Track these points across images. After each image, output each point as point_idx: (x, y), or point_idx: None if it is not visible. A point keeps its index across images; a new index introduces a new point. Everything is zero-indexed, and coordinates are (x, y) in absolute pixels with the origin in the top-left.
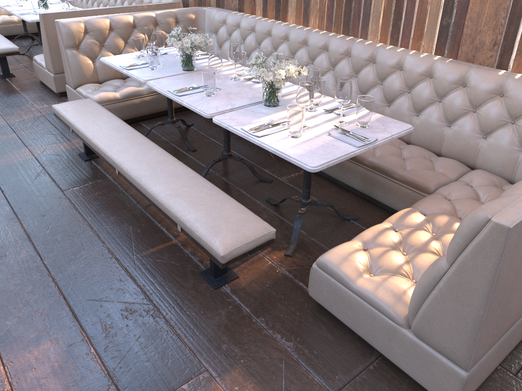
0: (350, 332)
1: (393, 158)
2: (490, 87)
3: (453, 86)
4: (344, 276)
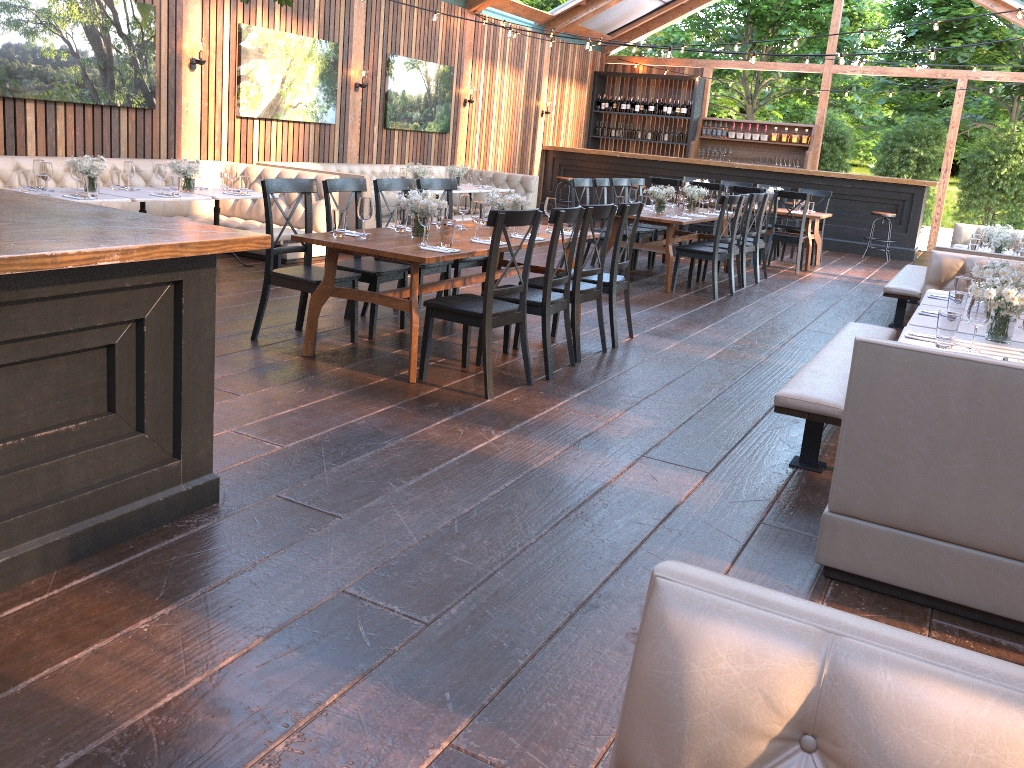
0: None
1: None
2: None
3: None
4: None
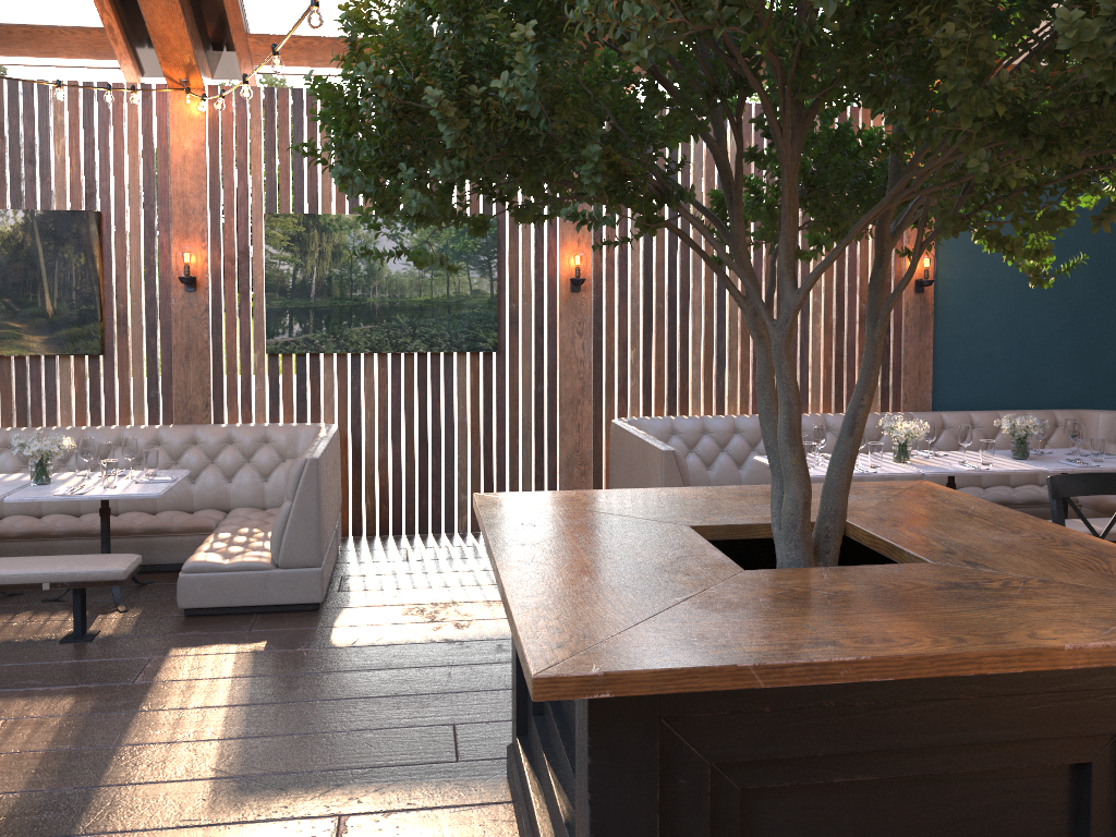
0: (227, 615)
1: (160, 519)
2: (220, 437)
3: (186, 445)
4: (214, 563)
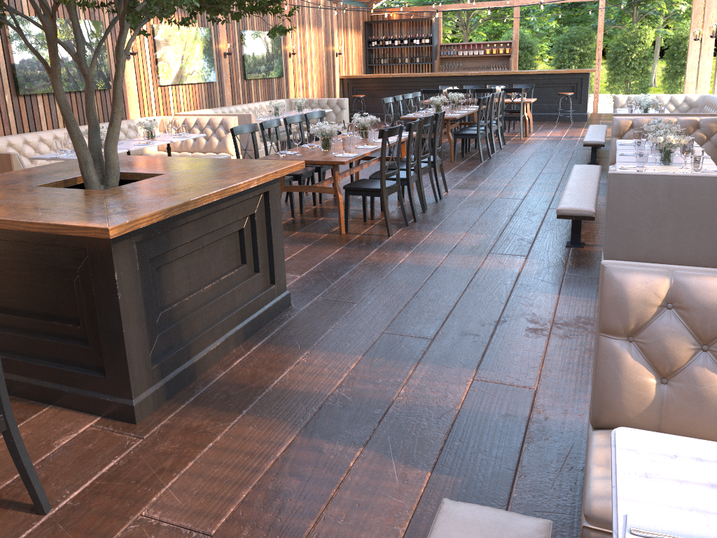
0: None
1: None
2: None
3: None
4: None
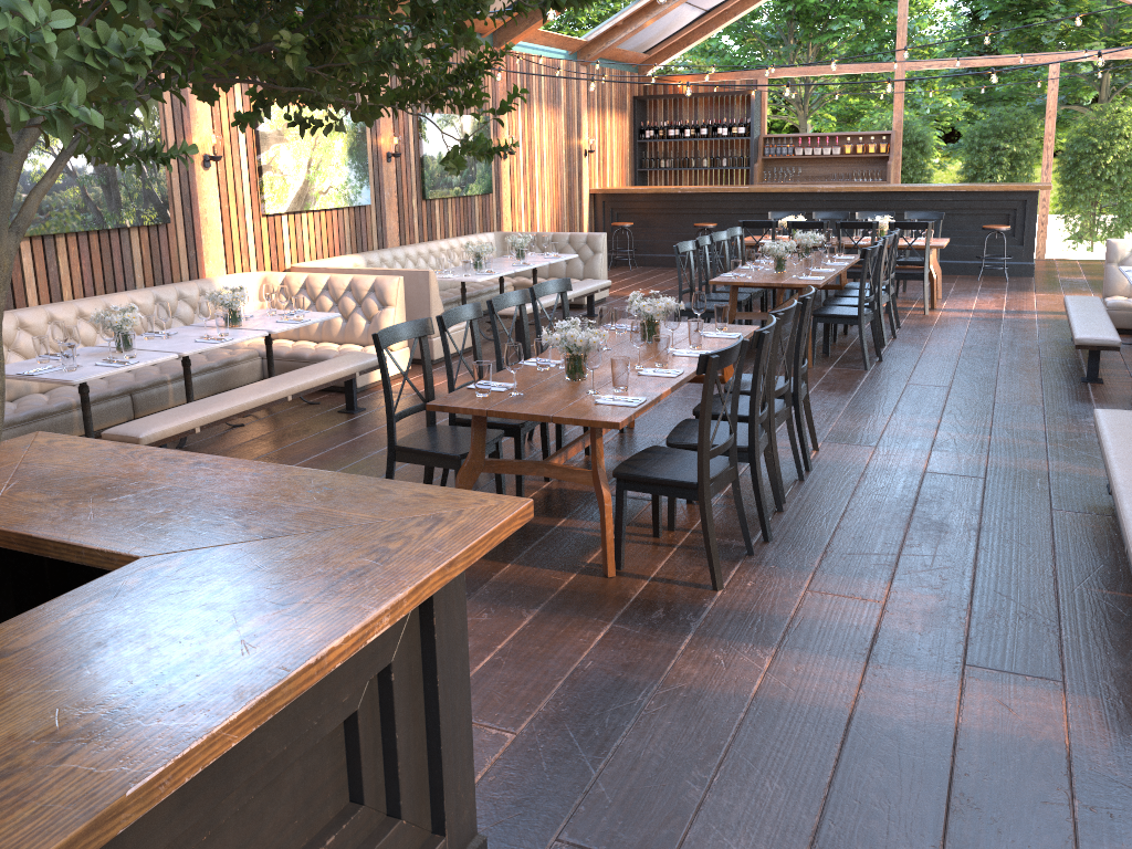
0: None
1: None
2: None
3: None
4: None
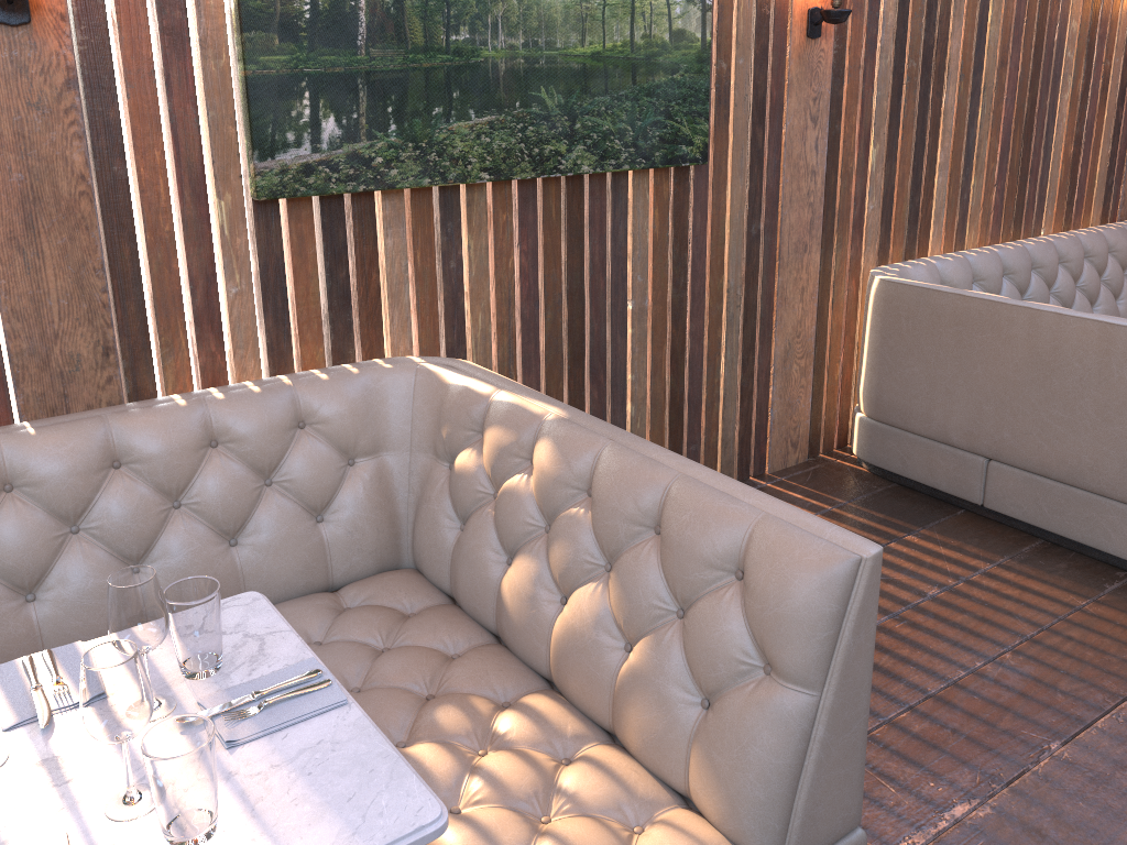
0: None
1: None
2: (190, 438)
3: (98, 477)
4: None
